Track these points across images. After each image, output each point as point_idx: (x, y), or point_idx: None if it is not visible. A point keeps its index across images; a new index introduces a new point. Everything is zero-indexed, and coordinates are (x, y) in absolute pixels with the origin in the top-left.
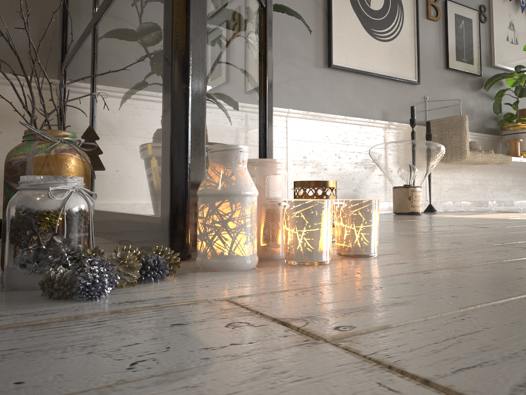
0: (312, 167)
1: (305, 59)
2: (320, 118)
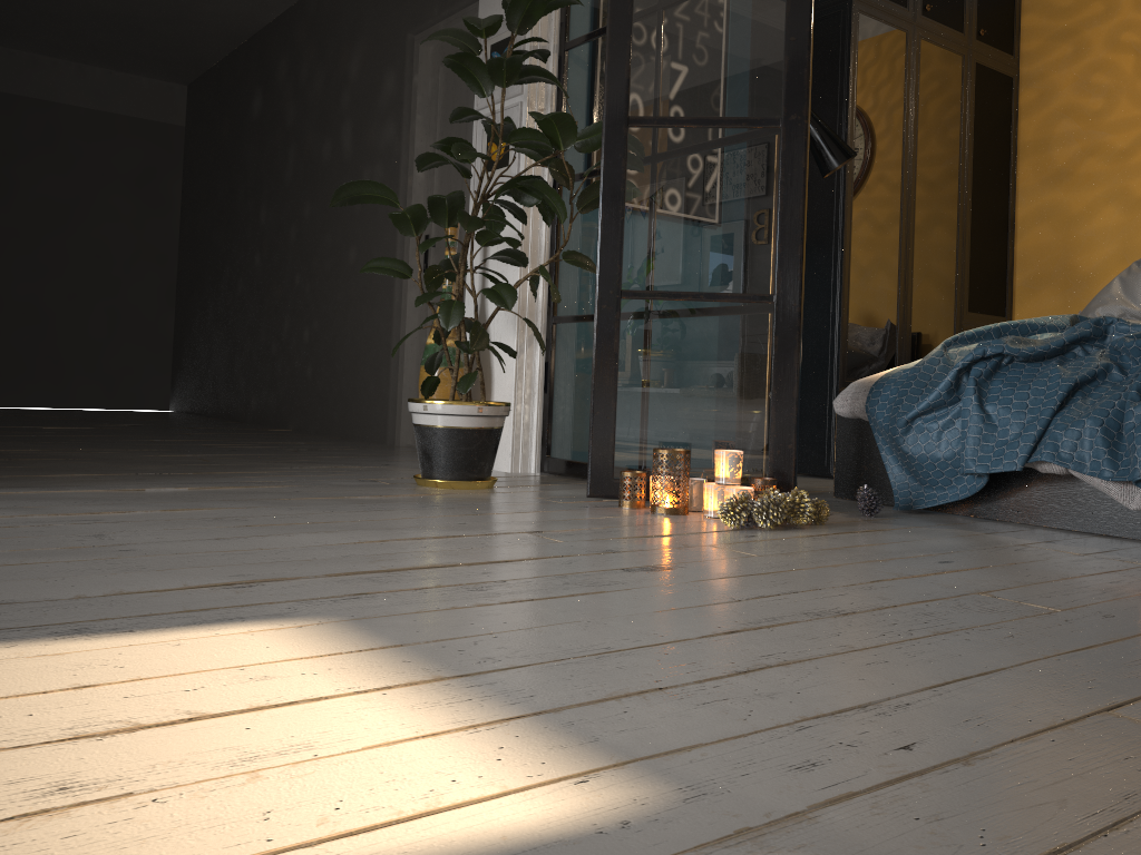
0: None
1: None
2: None
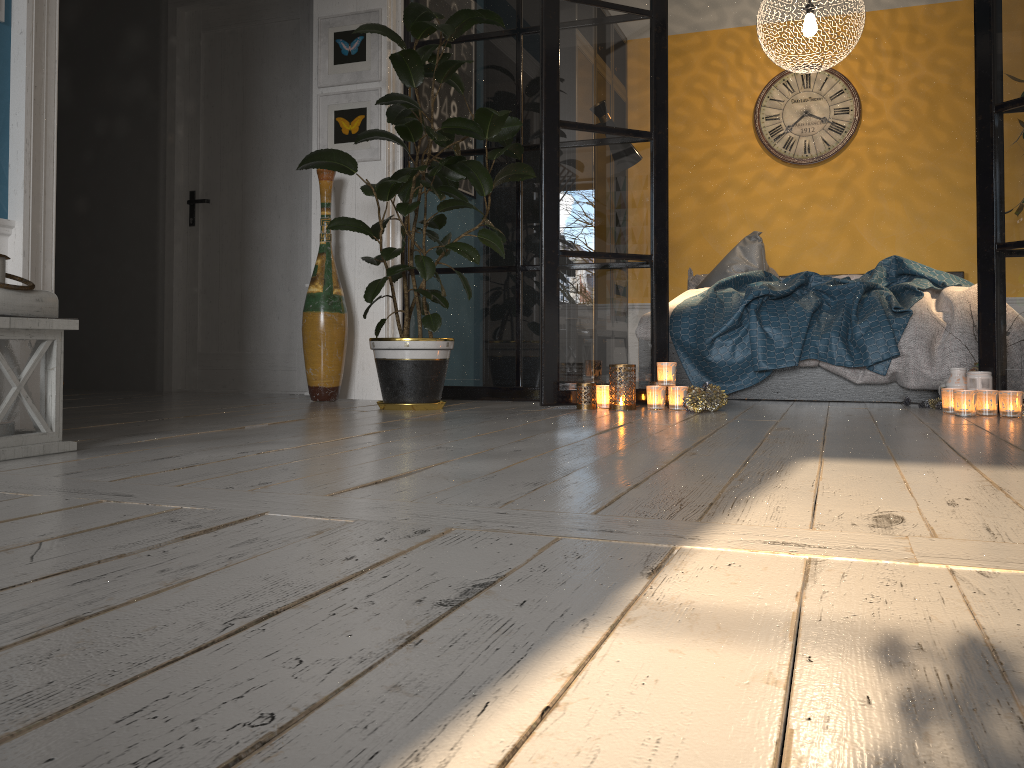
0: None
1: None
2: None
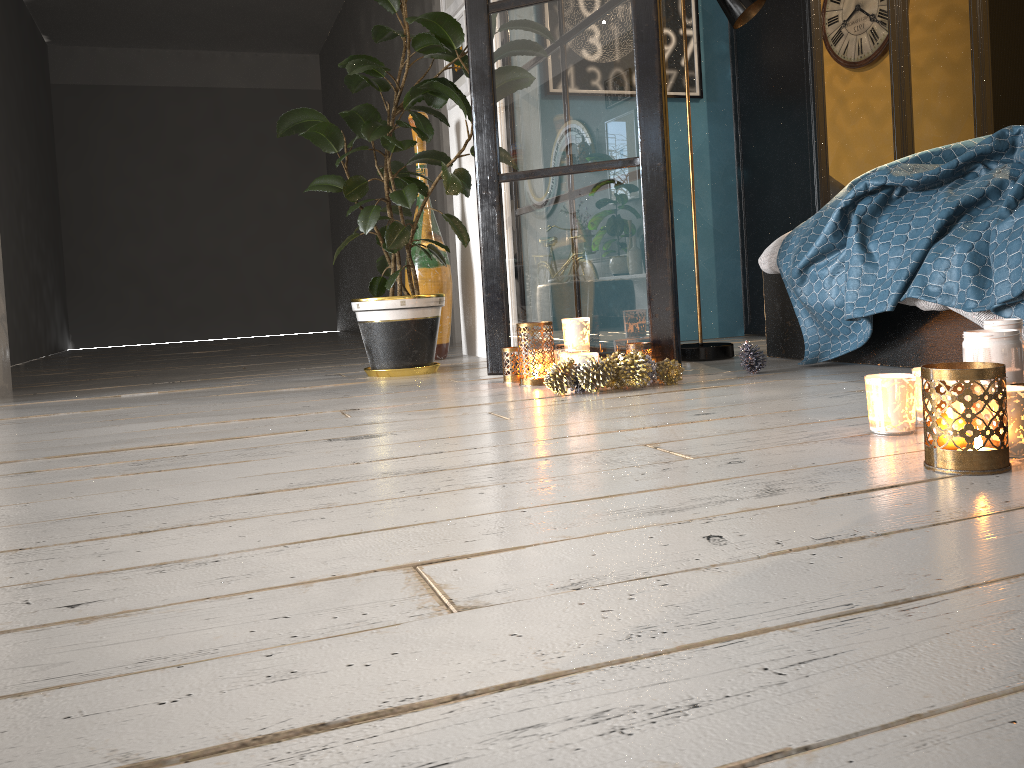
0: None
1: None
2: None
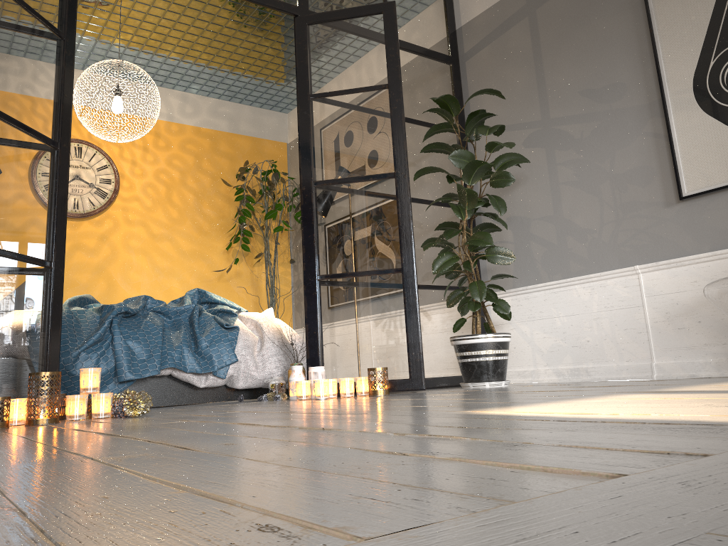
0: (679, 322)
1: (652, 204)
2: (678, 263)
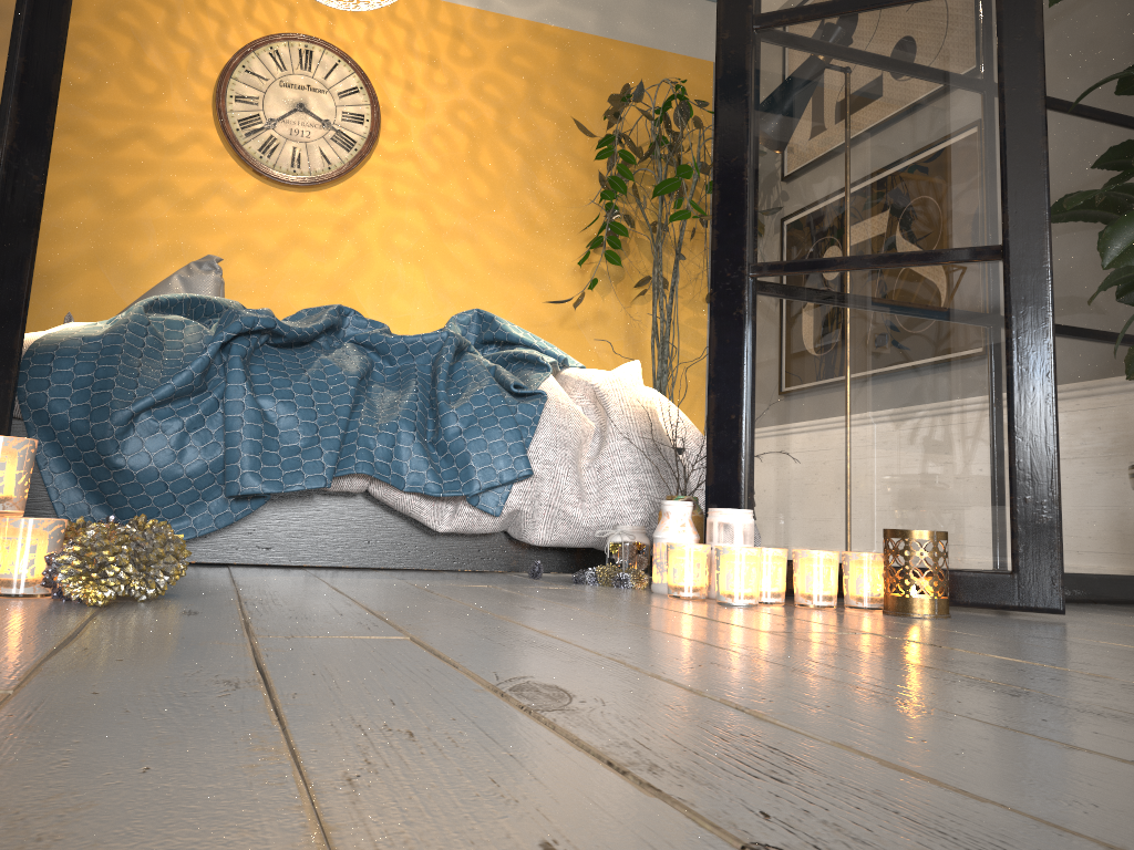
0: None
1: None
2: None
